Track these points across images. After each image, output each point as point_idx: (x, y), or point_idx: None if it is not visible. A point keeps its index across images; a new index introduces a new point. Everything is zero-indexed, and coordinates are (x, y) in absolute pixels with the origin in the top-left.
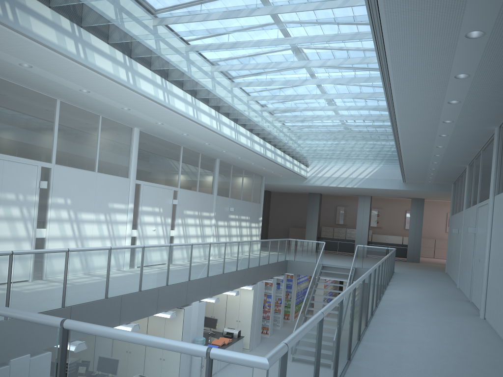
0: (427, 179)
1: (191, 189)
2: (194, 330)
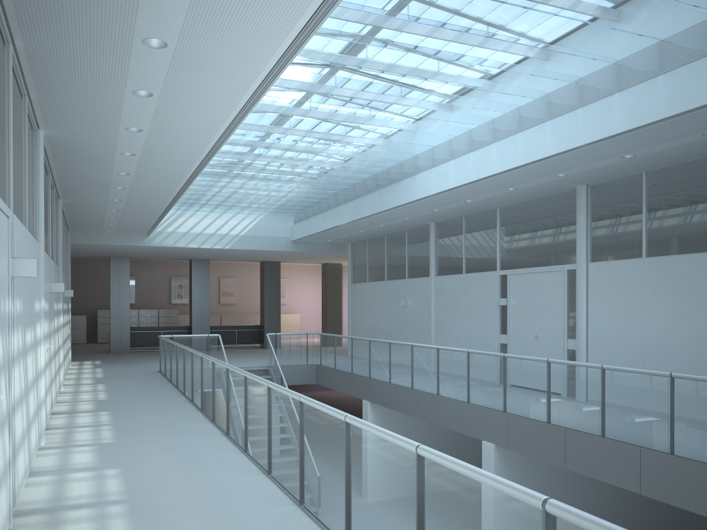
0: (333, 238)
1: (52, 259)
2: None
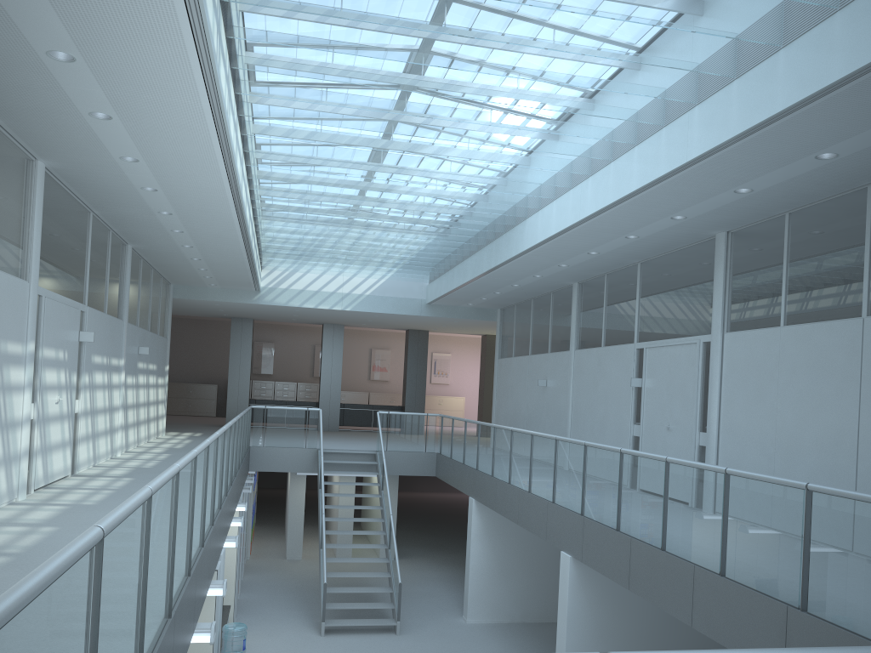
0: (472, 301)
1: (99, 308)
2: (220, 612)
